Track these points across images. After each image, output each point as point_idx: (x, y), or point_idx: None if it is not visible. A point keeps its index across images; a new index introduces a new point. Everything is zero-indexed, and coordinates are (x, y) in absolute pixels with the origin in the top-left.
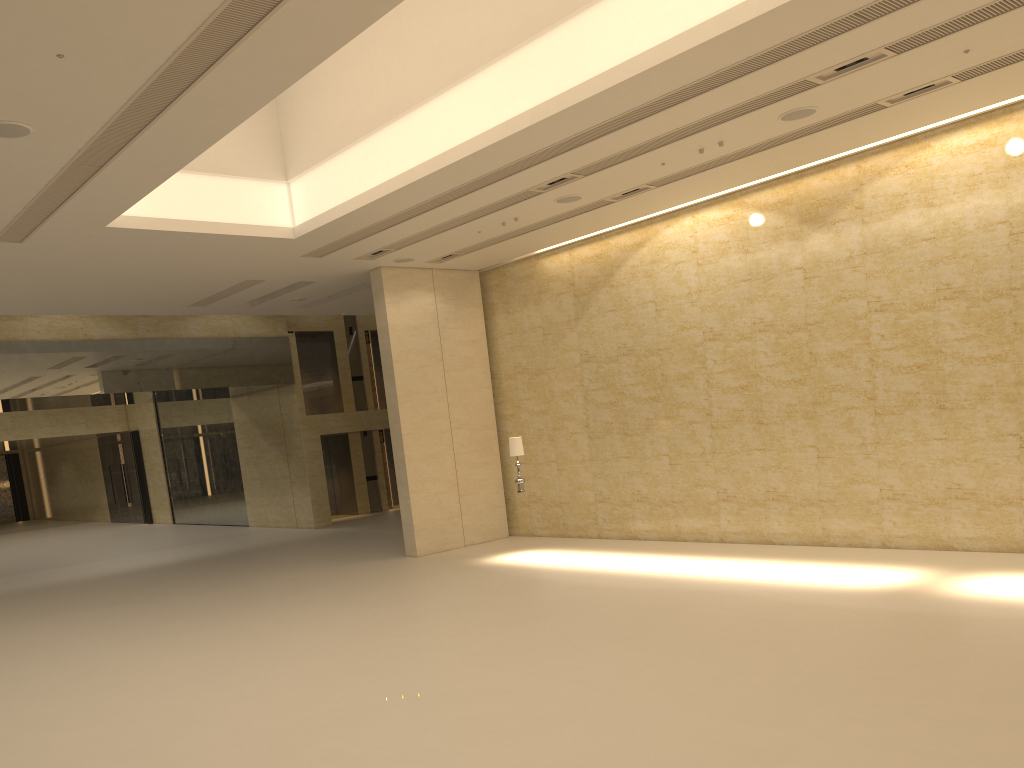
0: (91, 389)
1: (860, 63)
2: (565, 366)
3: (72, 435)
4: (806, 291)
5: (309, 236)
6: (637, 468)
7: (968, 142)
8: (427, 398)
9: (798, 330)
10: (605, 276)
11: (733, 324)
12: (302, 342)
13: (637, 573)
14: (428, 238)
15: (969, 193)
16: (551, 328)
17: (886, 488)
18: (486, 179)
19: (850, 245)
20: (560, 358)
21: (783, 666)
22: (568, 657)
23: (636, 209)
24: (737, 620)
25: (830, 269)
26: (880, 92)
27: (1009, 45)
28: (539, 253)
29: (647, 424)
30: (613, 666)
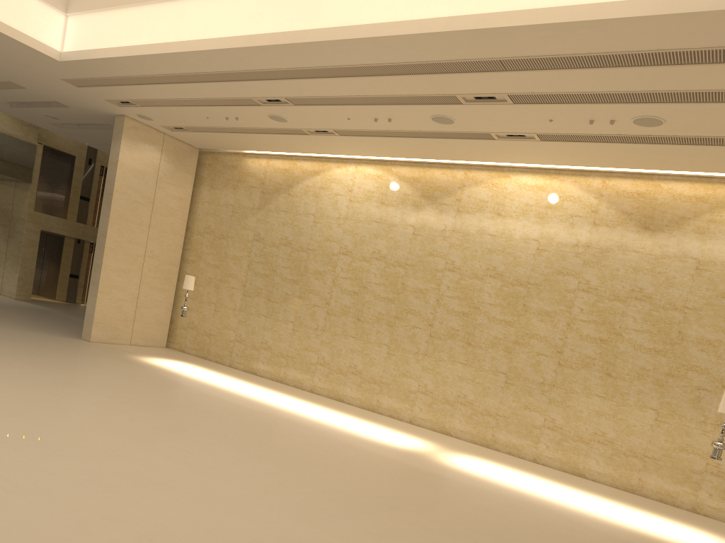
0: None
1: (490, 100)
2: (241, 239)
3: None
4: (412, 242)
5: (72, 64)
6: (270, 325)
7: (531, 183)
8: (133, 227)
9: (399, 266)
10: (287, 186)
11: (361, 248)
12: (48, 156)
13: (249, 397)
14: (168, 106)
15: (522, 215)
16: (239, 209)
17: (422, 385)
18: (223, 76)
19: (446, 222)
20: (239, 232)
21: (330, 484)
22: (180, 442)
23: (321, 146)
24: (308, 445)
25: (430, 233)
26: (494, 126)
27: (574, 127)
28: (246, 153)
29: (285, 297)
30: (212, 456)
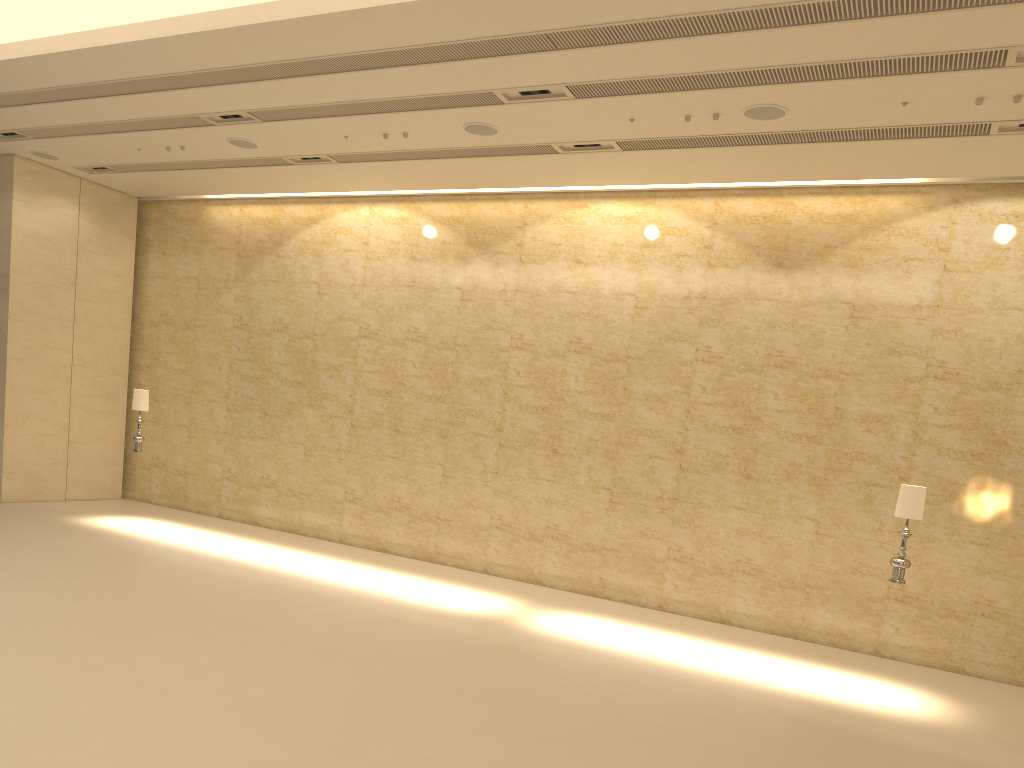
0: None
1: (543, 95)
2: (215, 327)
3: None
4: (461, 312)
5: None
6: (271, 451)
7: (618, 213)
8: (48, 323)
9: (447, 348)
10: (273, 243)
11: (389, 327)
12: None
13: (246, 561)
14: (76, 136)
15: (610, 260)
16: (207, 283)
17: (496, 517)
18: (148, 83)
19: (506, 279)
20: (211, 317)
21: (362, 686)
22: (132, 648)
23: (315, 181)
24: (331, 628)
25: (485, 297)
26: (555, 134)
27: (665, 128)
28: (209, 199)
29: (289, 408)
30: (180, 665)
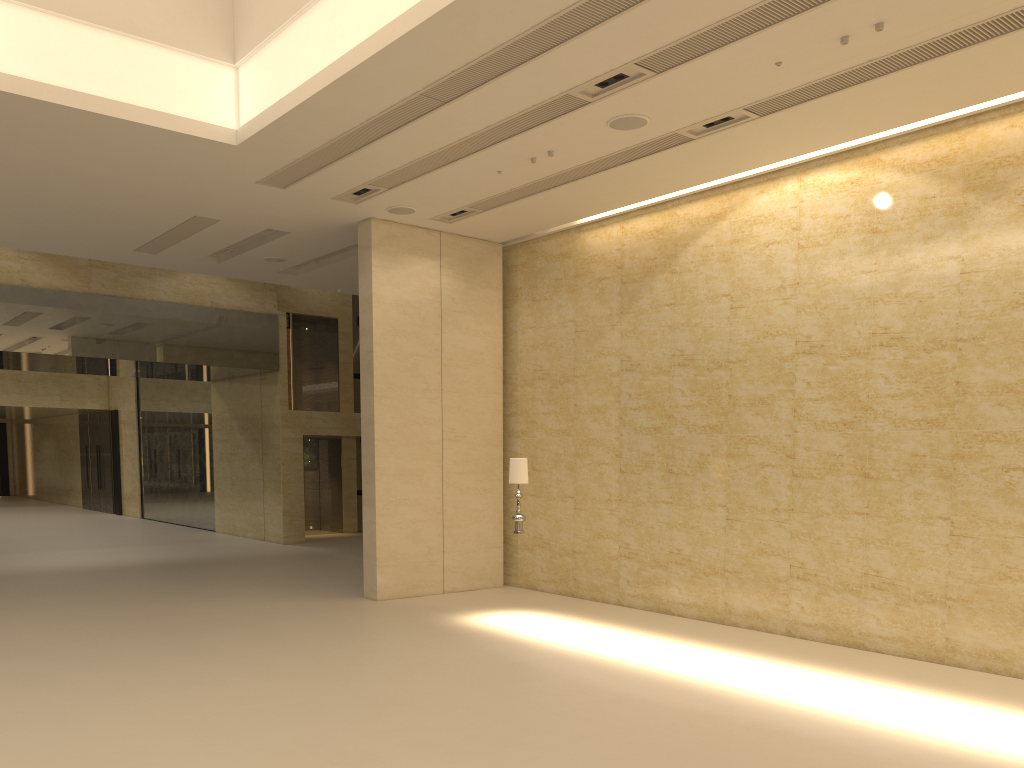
0: (21, 346)
1: None
2: (599, 374)
3: (43, 407)
4: (962, 291)
5: (257, 144)
6: (680, 519)
7: None
8: (415, 397)
9: (942, 348)
10: (666, 258)
11: (842, 333)
12: (302, 328)
13: (667, 674)
14: (429, 173)
15: None
16: (586, 323)
17: None
18: (504, 57)
19: None
20: (593, 363)
21: None
22: None
23: (721, 160)
24: None
25: (1005, 261)
26: None
27: None
28: (581, 224)
29: (701, 461)
30: None
